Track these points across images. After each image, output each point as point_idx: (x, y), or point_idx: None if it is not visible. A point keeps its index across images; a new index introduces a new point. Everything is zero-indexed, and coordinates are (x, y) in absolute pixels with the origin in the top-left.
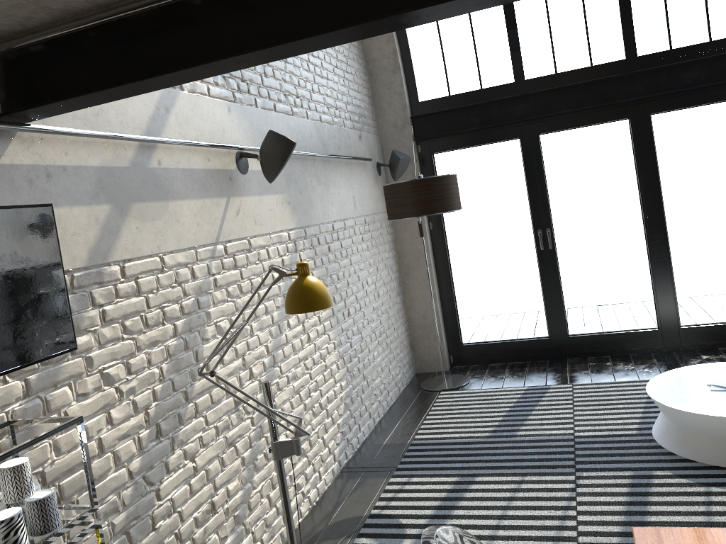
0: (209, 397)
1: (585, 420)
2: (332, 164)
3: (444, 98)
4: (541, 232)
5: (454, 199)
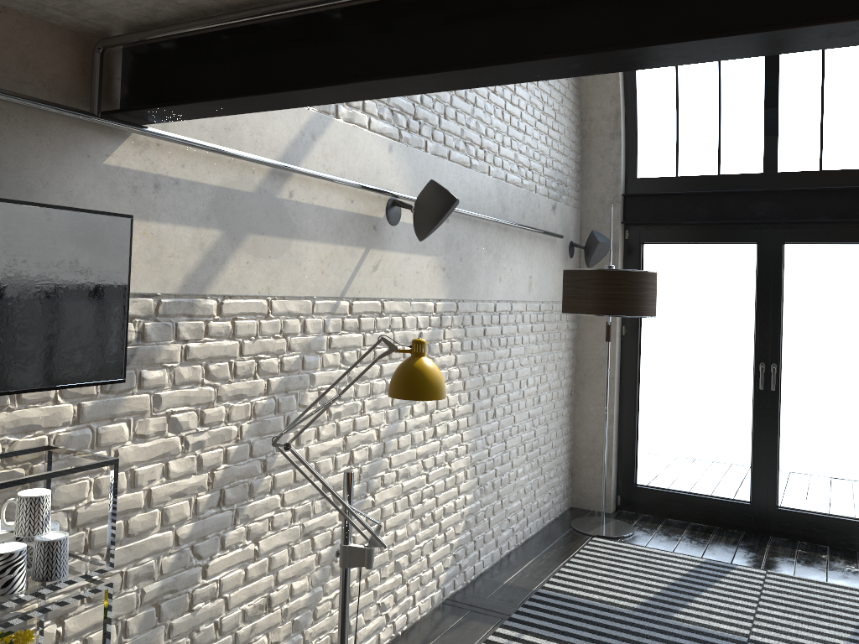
0: (292, 473)
1: (770, 622)
2: (509, 233)
3: (670, 178)
4: (764, 367)
5: (647, 302)
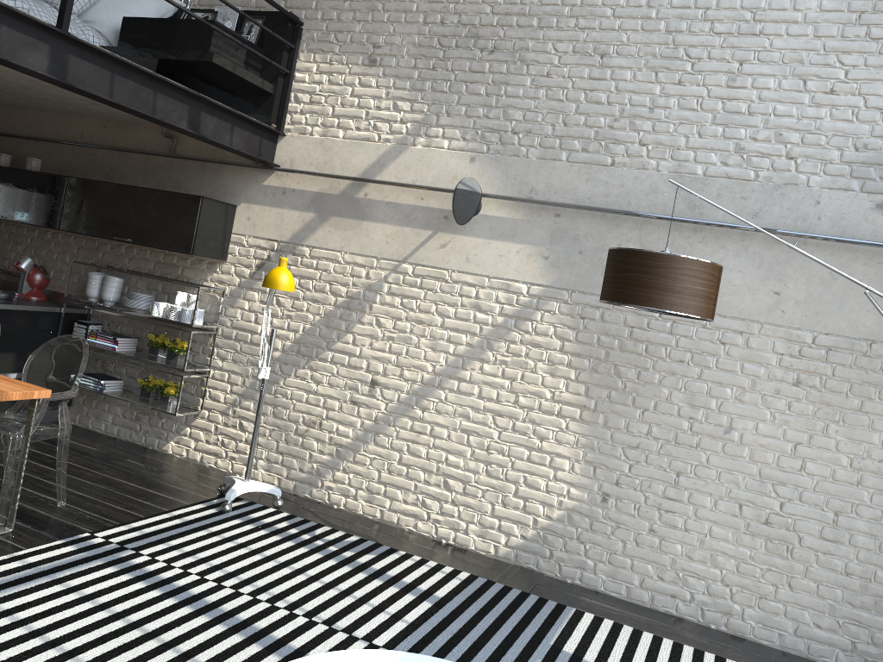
0: (346, 358)
1: None
2: (708, 234)
3: None
4: None
5: (628, 286)
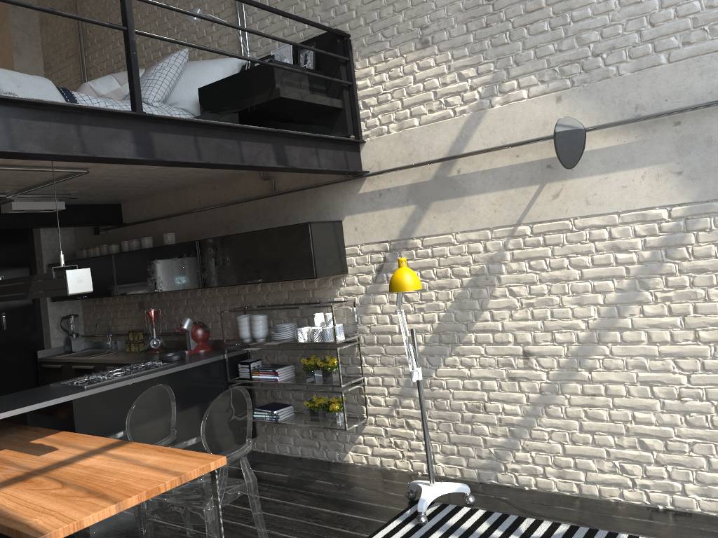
0: (490, 336)
1: None
2: None
3: None
4: None
5: None
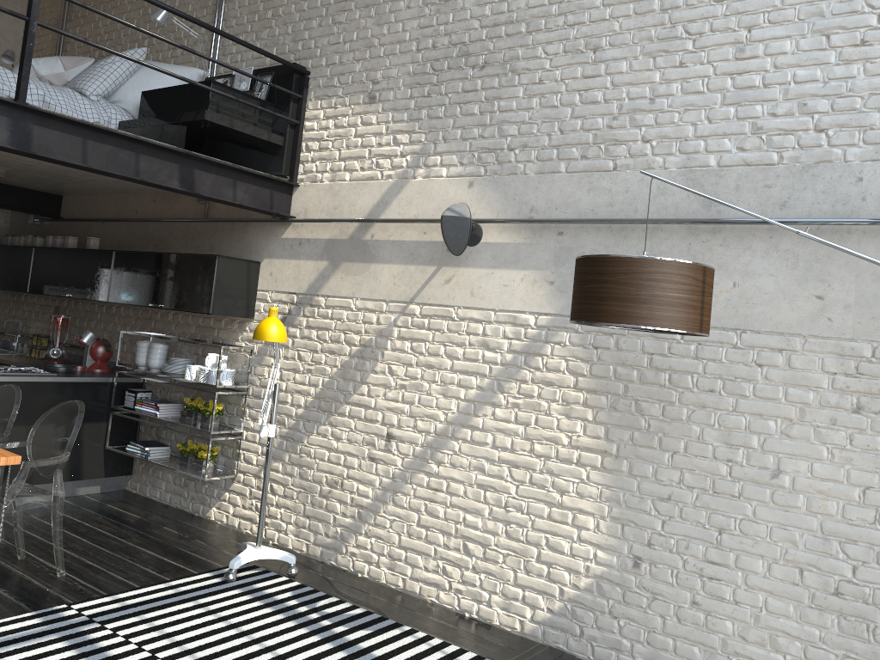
0: (362, 411)
1: None
2: (729, 235)
3: None
4: None
5: (588, 301)
